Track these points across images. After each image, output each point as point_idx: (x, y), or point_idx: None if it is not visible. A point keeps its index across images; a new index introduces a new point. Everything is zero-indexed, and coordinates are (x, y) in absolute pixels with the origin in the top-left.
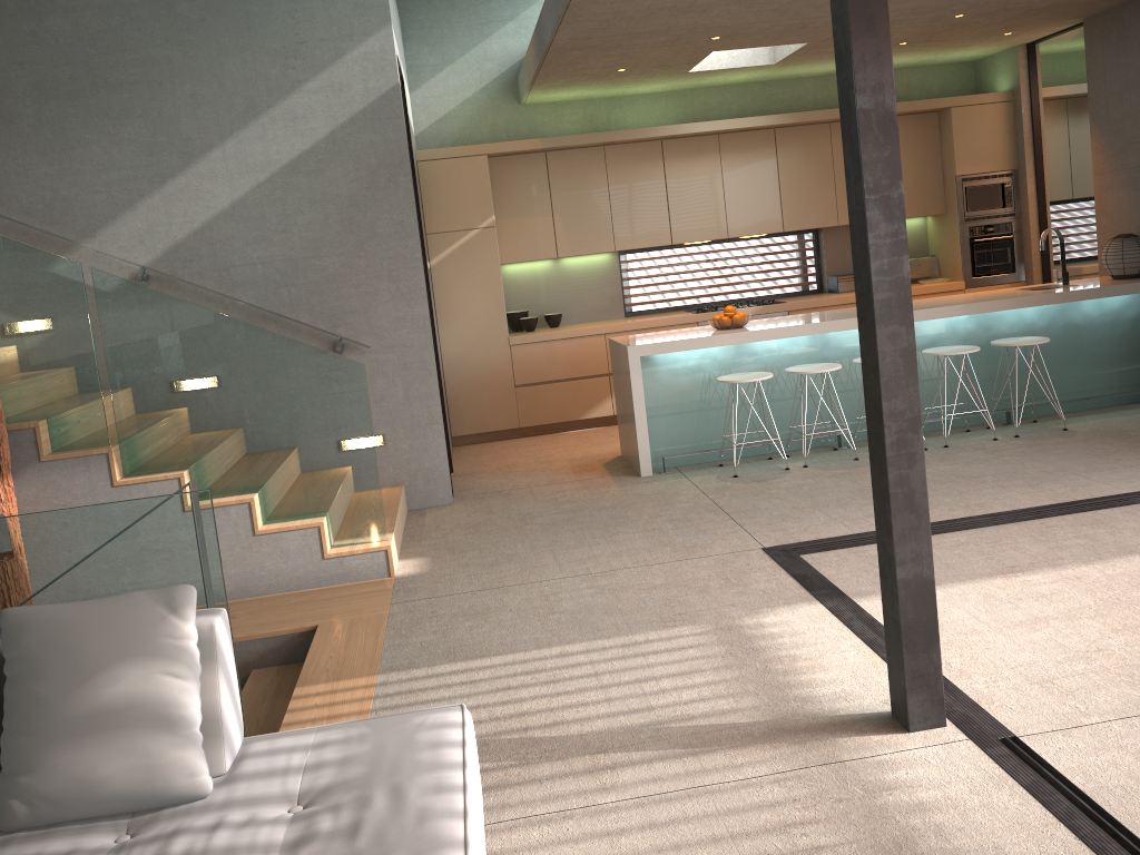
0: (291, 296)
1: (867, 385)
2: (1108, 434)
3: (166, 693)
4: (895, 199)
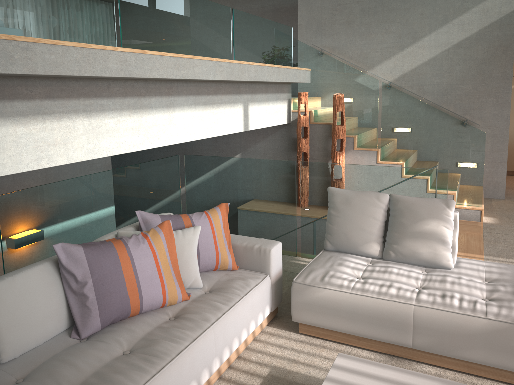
0: (447, 99)
1: None
2: None
3: (443, 232)
4: None
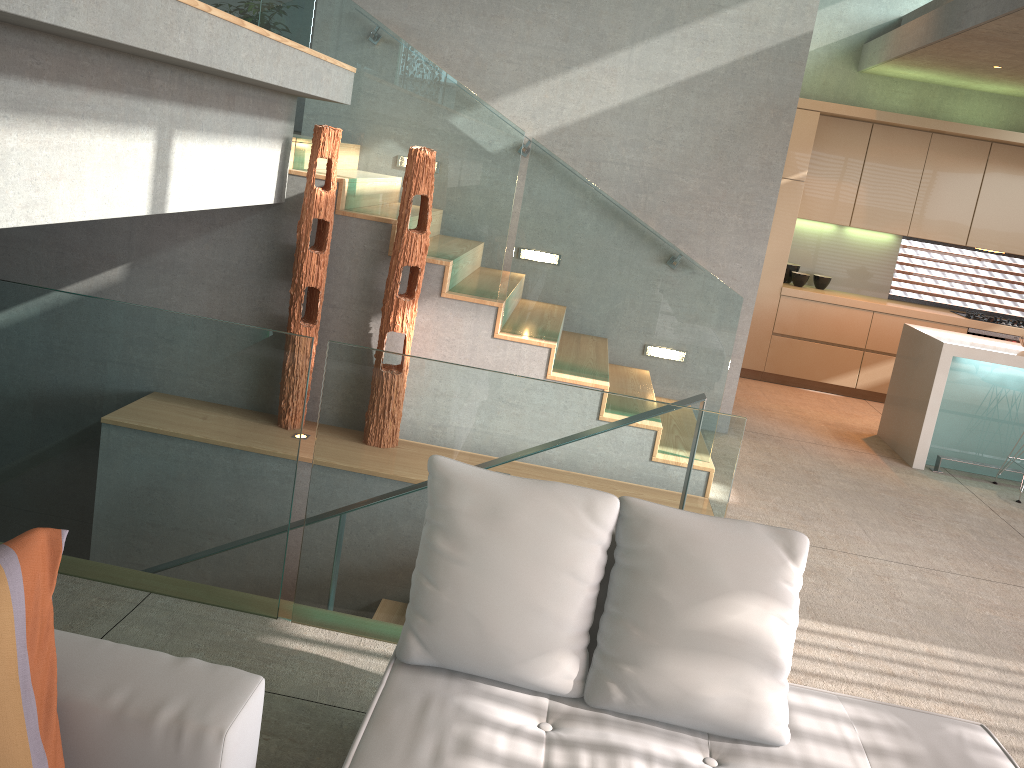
0: (646, 203)
1: None
2: None
3: (777, 637)
4: None
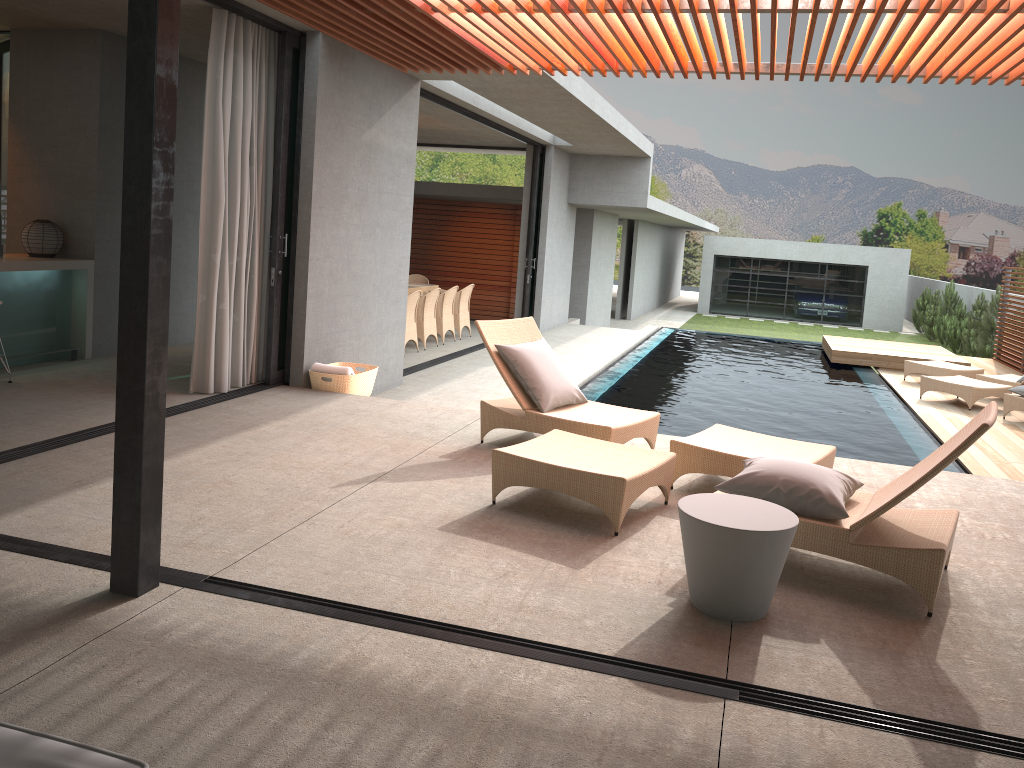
0: None
1: (127, 306)
2: (51, 384)
3: None
4: (171, 155)
